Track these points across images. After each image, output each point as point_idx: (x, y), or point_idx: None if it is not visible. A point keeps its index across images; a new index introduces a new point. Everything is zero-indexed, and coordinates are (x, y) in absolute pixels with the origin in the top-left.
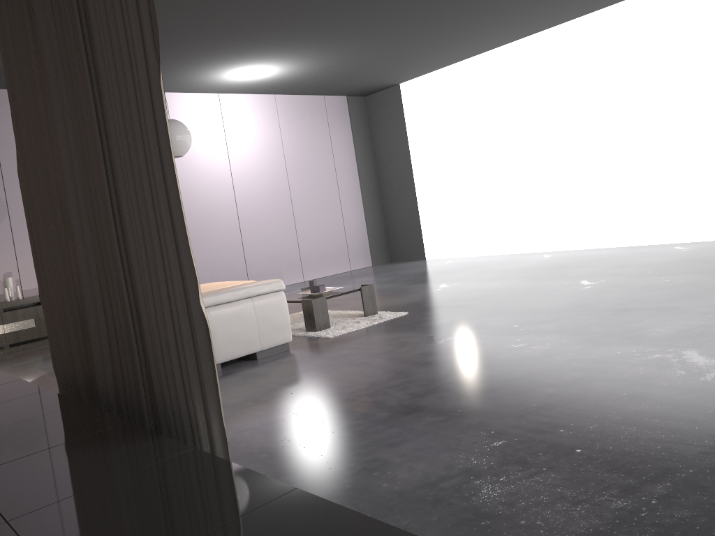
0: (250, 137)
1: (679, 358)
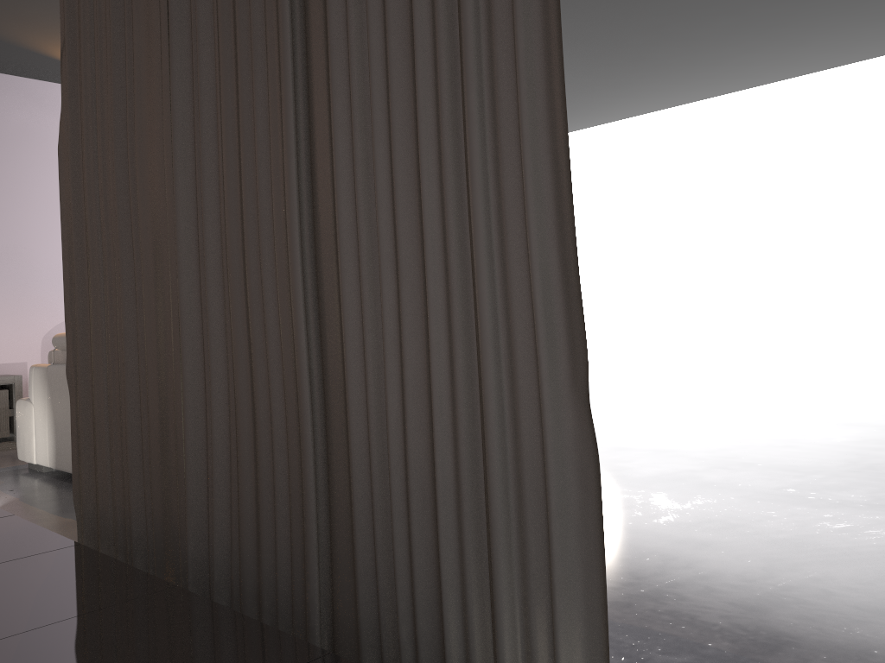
0: None
1: None
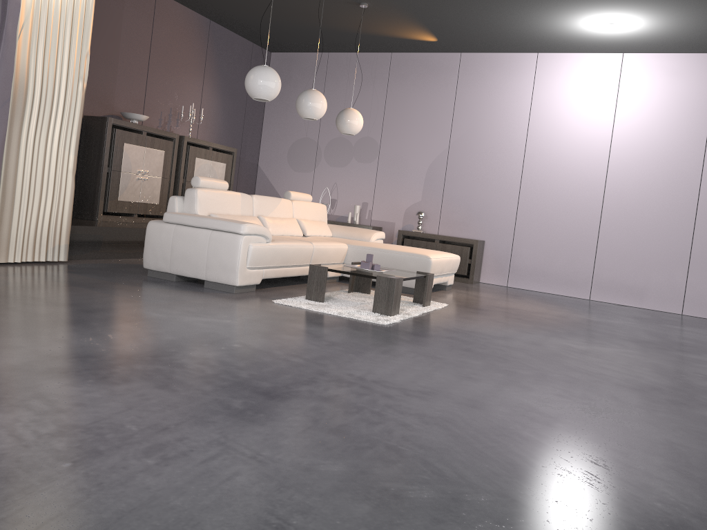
0: (654, 110)
1: None
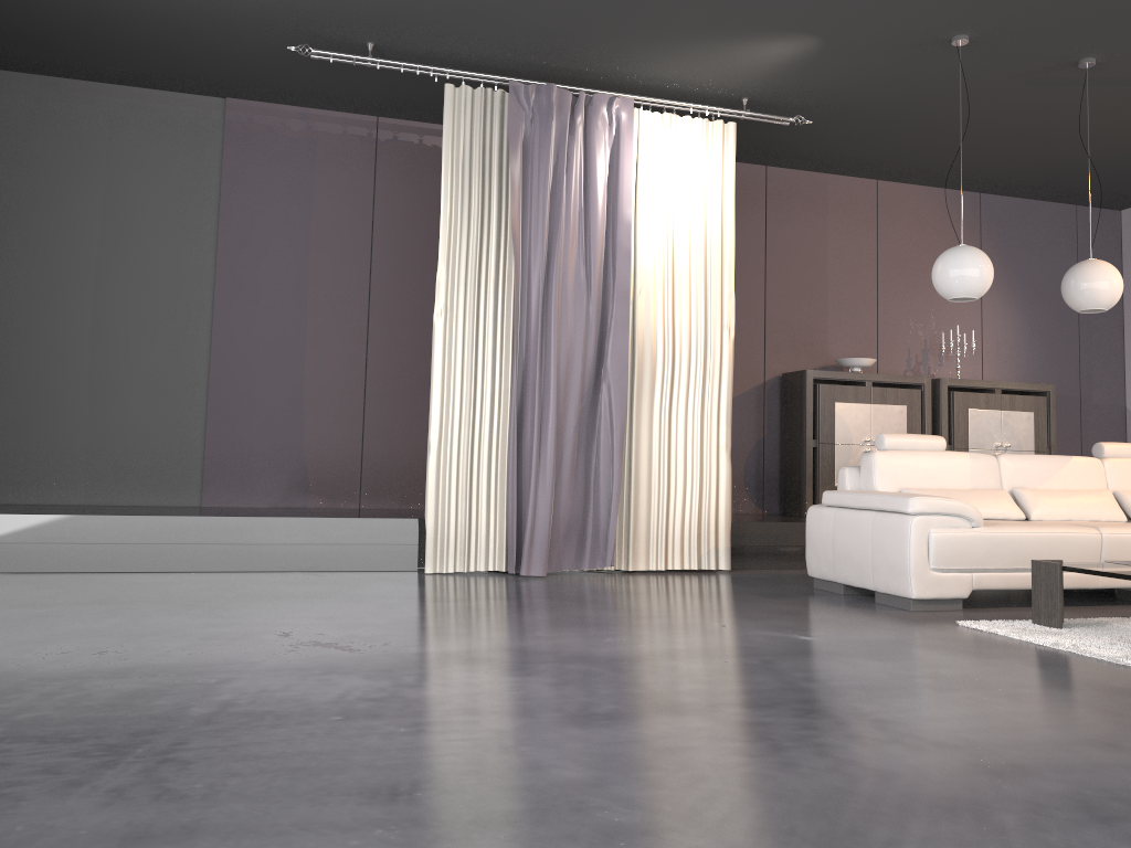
0: None
1: (351, 644)
